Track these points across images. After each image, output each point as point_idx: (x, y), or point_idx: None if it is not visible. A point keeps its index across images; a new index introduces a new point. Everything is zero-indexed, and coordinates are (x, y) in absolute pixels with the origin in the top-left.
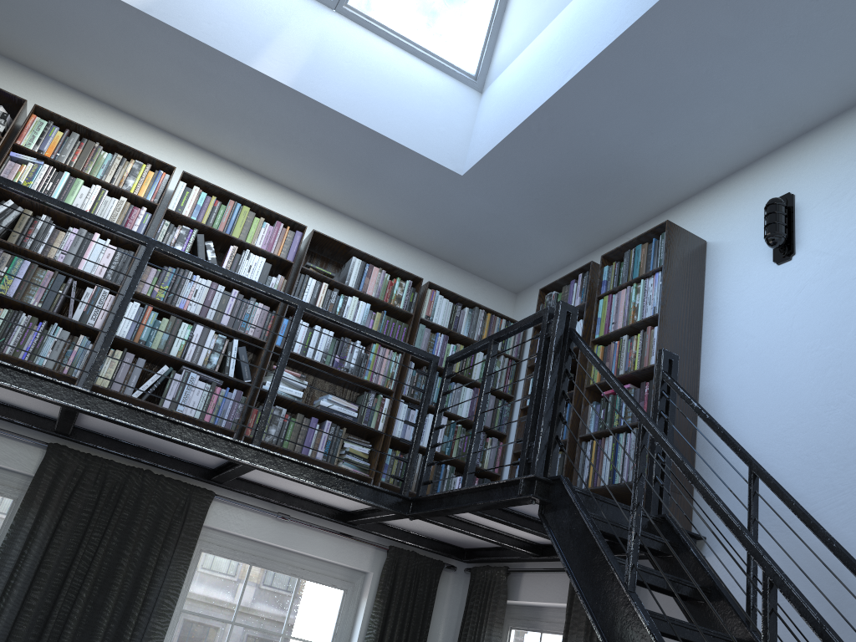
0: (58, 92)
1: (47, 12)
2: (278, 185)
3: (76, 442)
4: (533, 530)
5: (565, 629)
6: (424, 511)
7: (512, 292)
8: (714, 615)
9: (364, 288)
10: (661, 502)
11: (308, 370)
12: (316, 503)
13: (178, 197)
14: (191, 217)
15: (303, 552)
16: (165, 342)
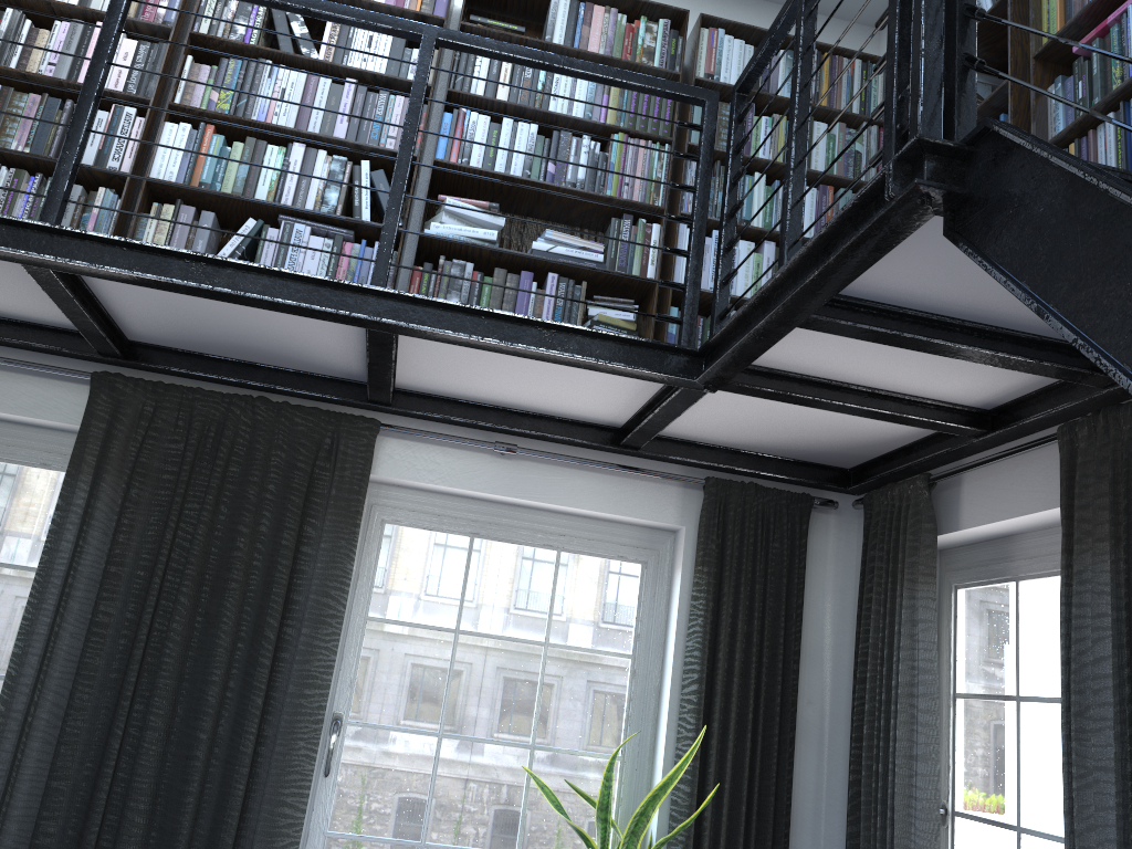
0: None
1: None
2: None
3: (141, 369)
4: (956, 344)
5: (1064, 547)
6: (720, 356)
7: (871, 27)
8: None
9: (581, 45)
10: None
11: (511, 205)
12: (561, 422)
13: None
14: None
15: (553, 504)
16: (243, 181)
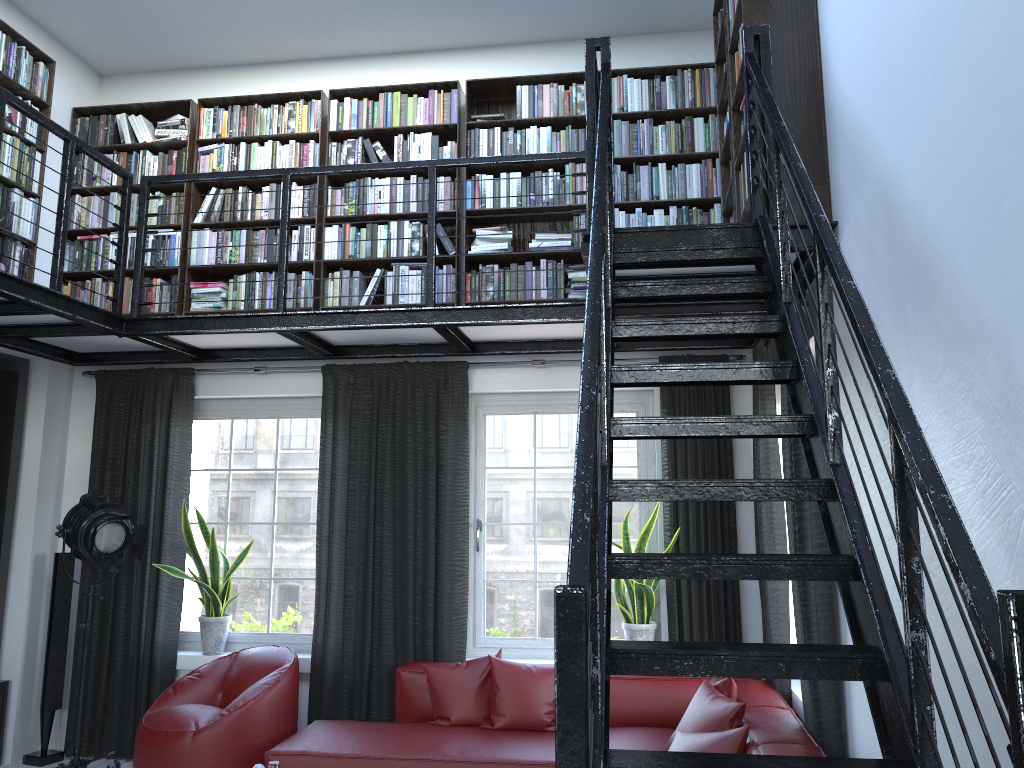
0: (223, 76)
1: (159, 19)
2: (433, 52)
3: (344, 359)
4: None
5: None
6: None
7: None
8: (777, 302)
9: (539, 113)
10: (768, 204)
11: (518, 219)
12: (569, 341)
13: (334, 116)
14: (351, 129)
15: (573, 389)
16: (369, 249)
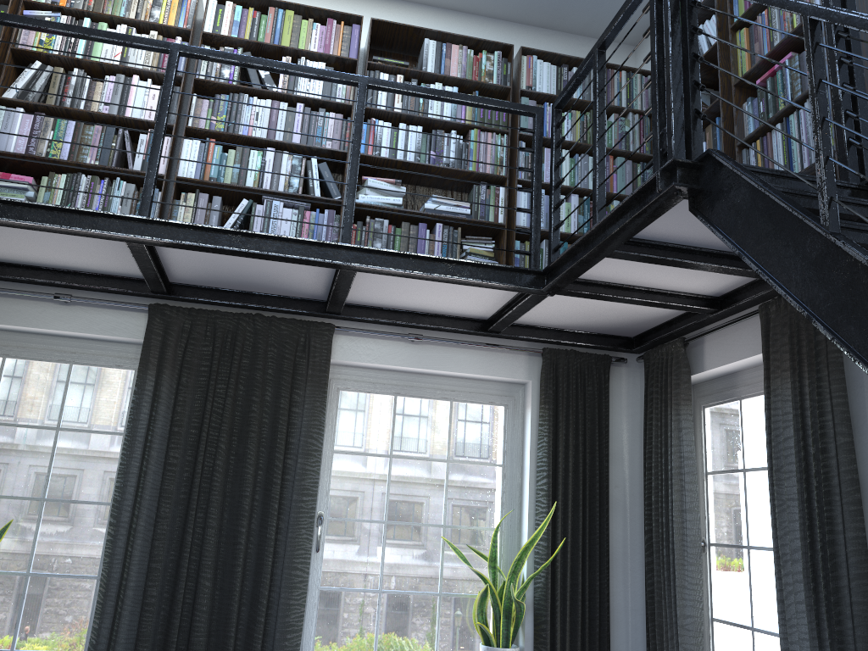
0: None
1: None
2: None
3: (178, 300)
4: (697, 262)
5: (765, 376)
6: (558, 275)
7: (630, 45)
8: None
9: (446, 72)
10: (863, 171)
11: (406, 178)
12: (449, 318)
13: (211, 18)
14: (231, 36)
15: (447, 371)
16: (237, 175)
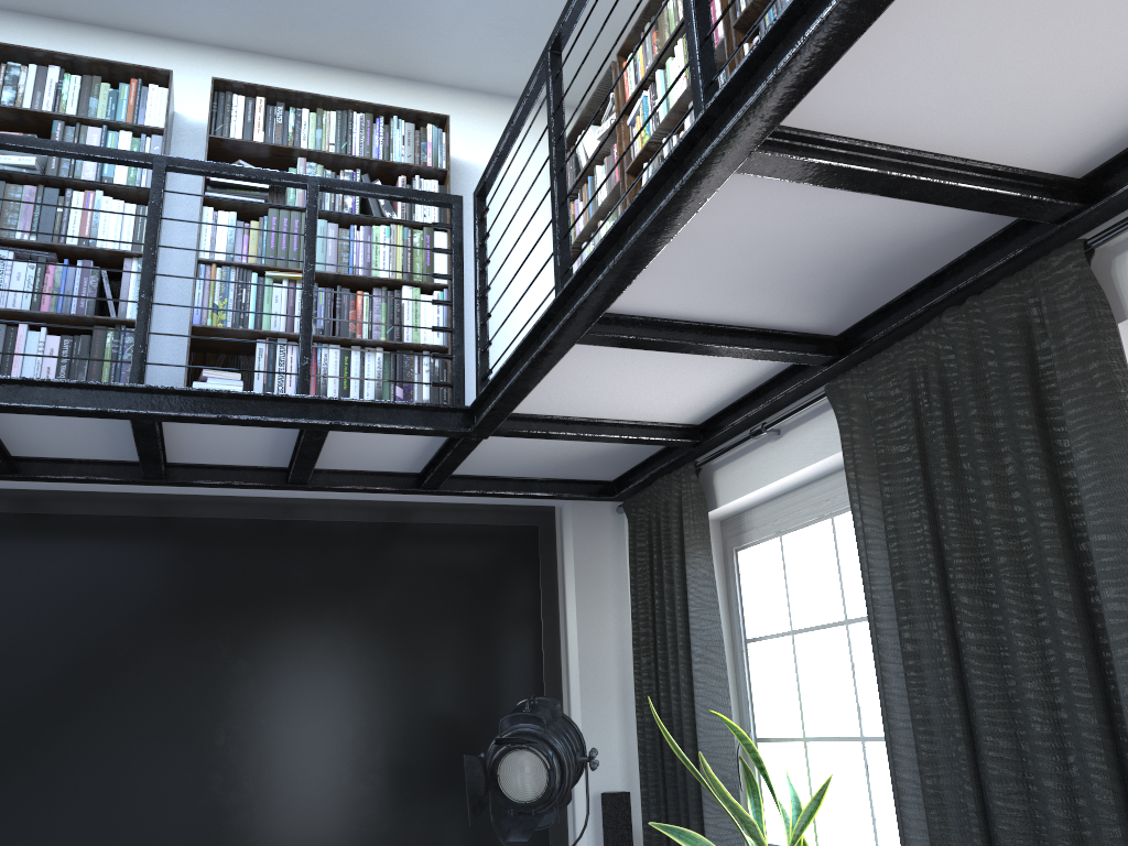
0: None
1: None
2: None
3: (868, 357)
4: None
5: None
6: None
7: None
8: None
9: None
10: None
11: None
12: None
13: None
14: None
15: None
16: None
